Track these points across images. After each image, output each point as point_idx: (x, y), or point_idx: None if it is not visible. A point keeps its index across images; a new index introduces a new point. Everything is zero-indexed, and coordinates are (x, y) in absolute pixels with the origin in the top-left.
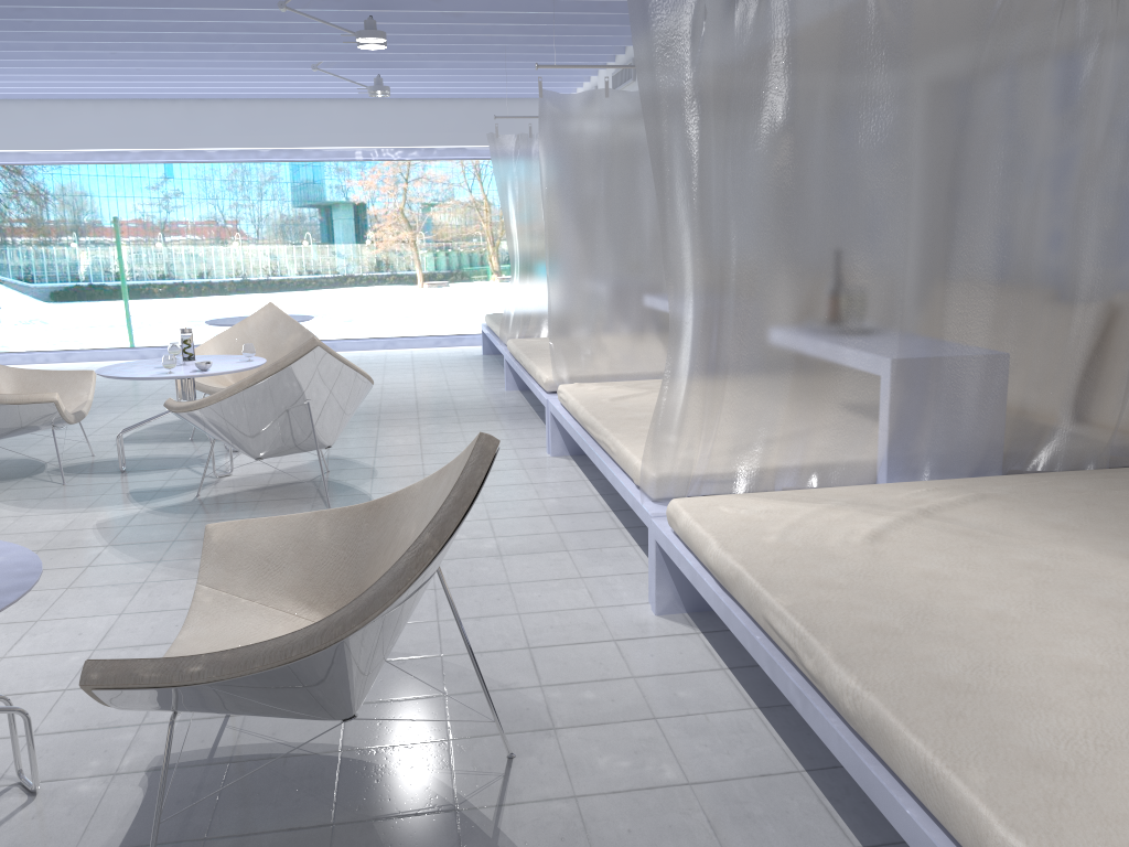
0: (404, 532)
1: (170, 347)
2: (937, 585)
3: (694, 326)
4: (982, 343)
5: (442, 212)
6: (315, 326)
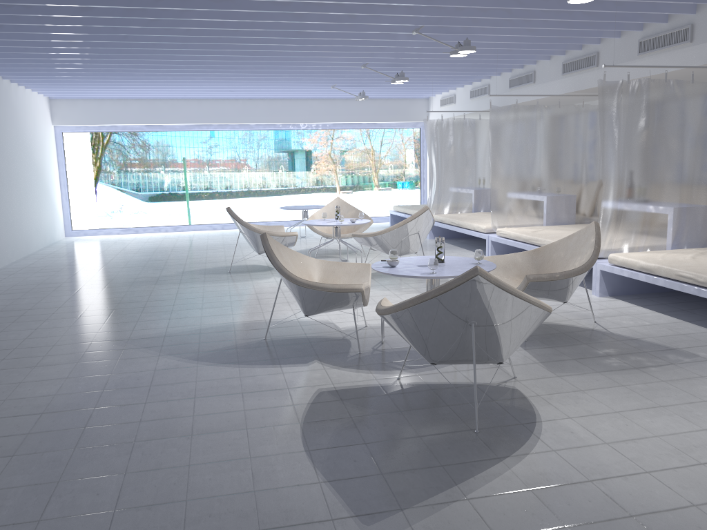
0: (555, 255)
1: (323, 214)
2: None
3: (614, 195)
4: (704, 202)
5: (350, 155)
6: (284, 214)
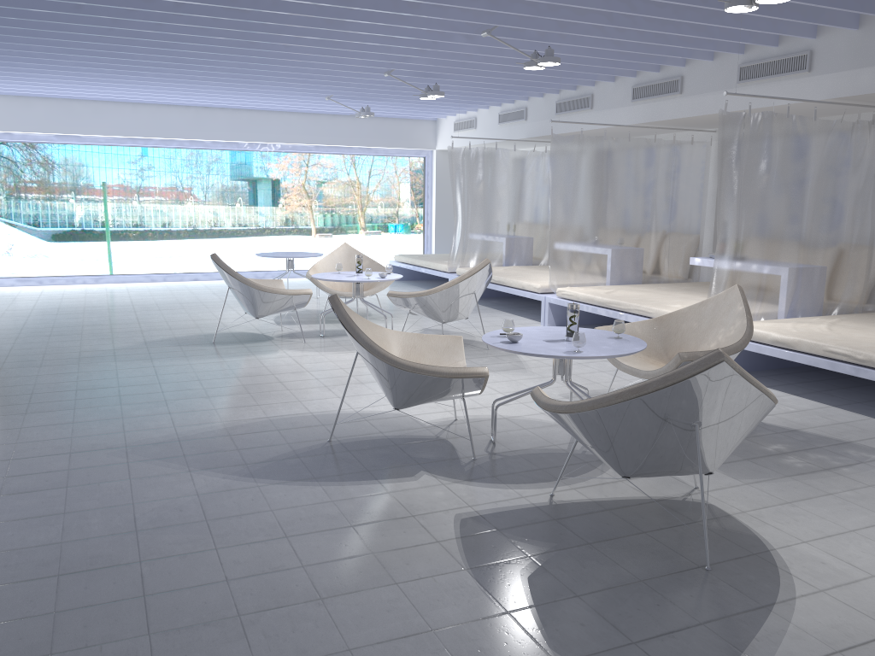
0: (685, 326)
1: (338, 266)
2: (870, 339)
3: (731, 252)
4: (821, 261)
5: (330, 187)
6: (242, 262)
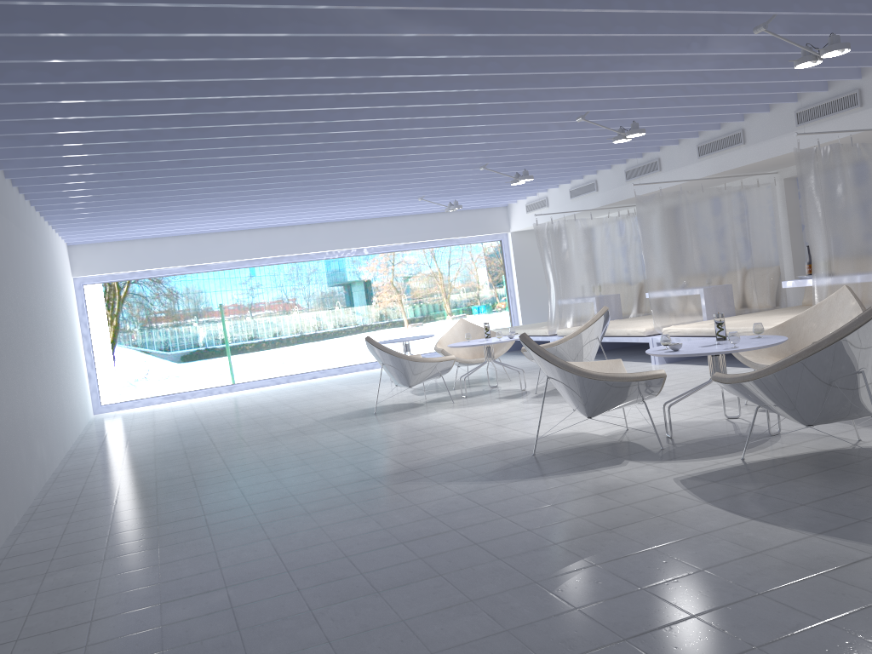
0: (805, 328)
1: (467, 335)
2: None
3: (826, 265)
4: None
5: (415, 281)
6: (346, 359)
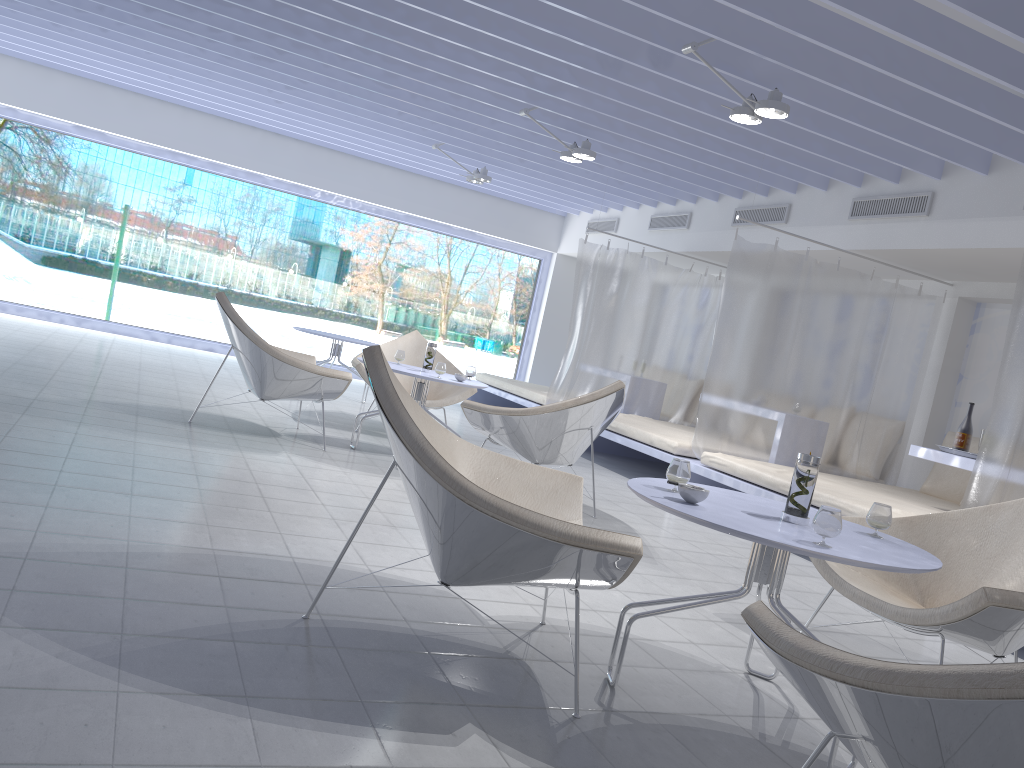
0: (955, 542)
1: (399, 354)
2: None
3: (1010, 441)
4: None
5: (412, 275)
6: (279, 345)
